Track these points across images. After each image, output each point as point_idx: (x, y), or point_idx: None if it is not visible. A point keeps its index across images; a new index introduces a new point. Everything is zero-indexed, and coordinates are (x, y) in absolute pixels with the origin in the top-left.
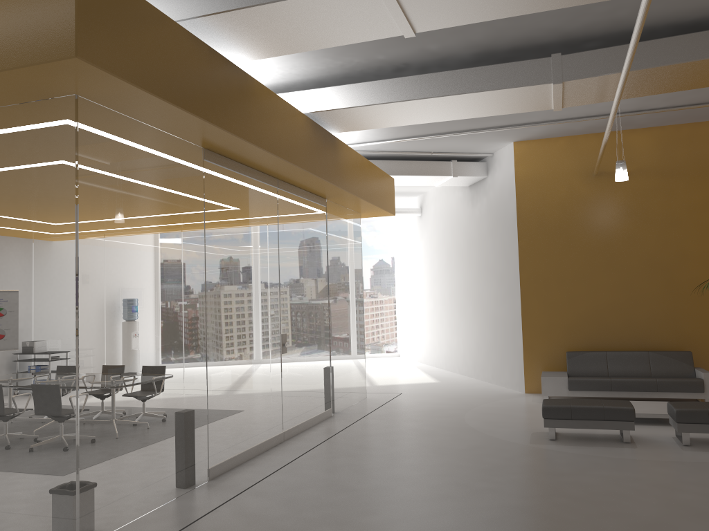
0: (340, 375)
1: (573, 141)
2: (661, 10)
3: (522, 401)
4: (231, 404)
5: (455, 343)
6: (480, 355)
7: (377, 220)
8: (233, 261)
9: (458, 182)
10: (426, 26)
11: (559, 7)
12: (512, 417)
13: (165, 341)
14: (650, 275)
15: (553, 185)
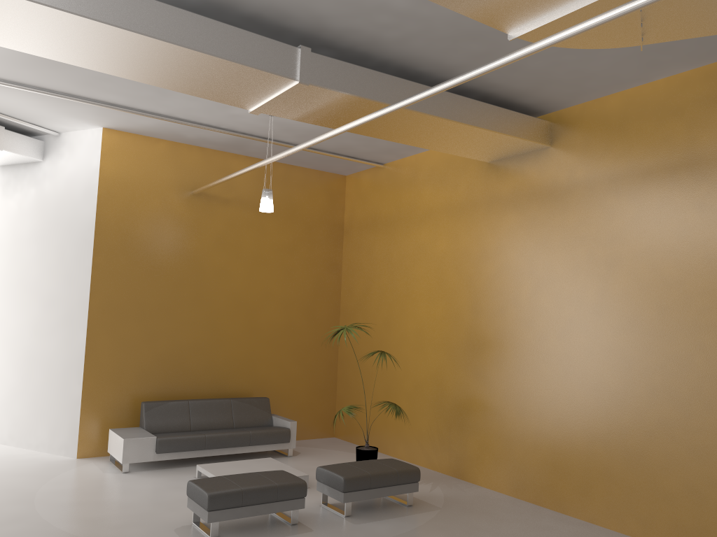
0: None
1: (175, 148)
2: (416, 49)
3: (90, 473)
4: None
5: None
6: None
7: None
8: None
9: None
10: None
11: None
12: (114, 506)
13: None
14: (235, 314)
15: (146, 195)
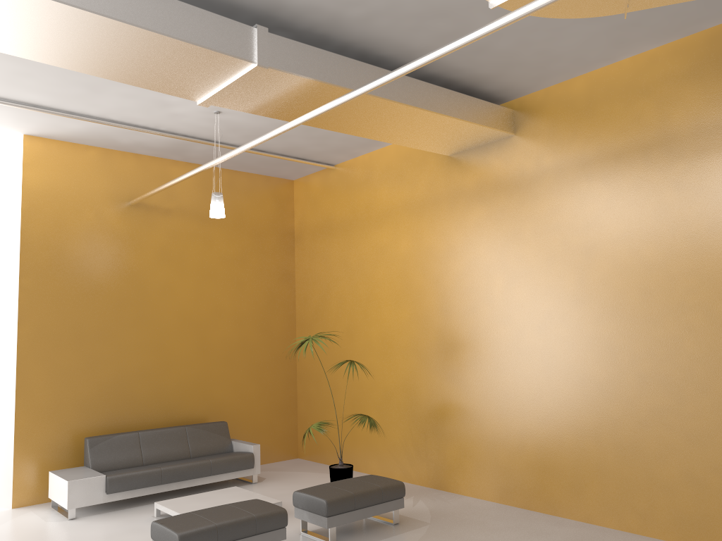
0: None
1: (108, 156)
2: (380, 30)
3: (30, 524)
4: None
5: None
6: None
7: None
8: None
9: None
10: None
11: None
12: None
13: None
14: (184, 334)
15: (77, 207)
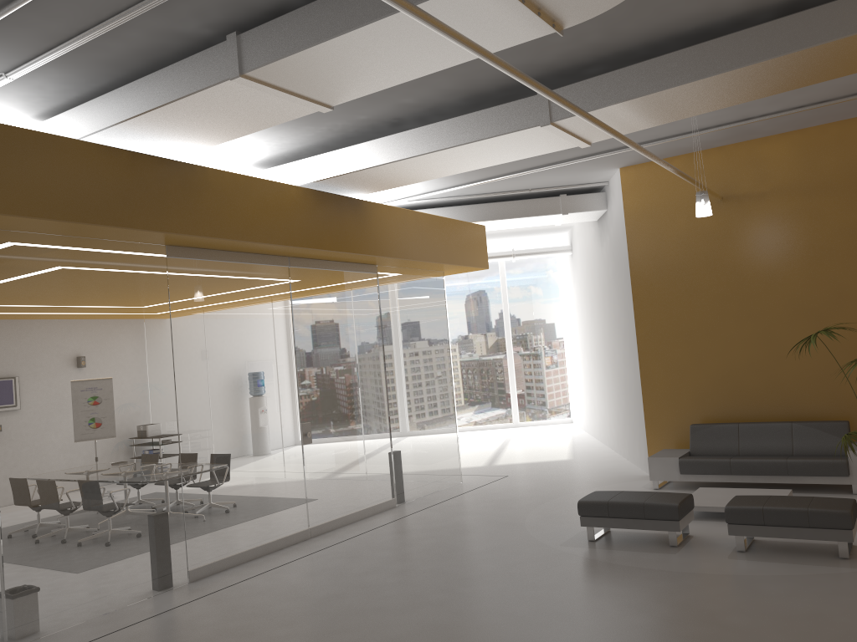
0: (410, 460)
1: (691, 160)
2: (639, 27)
3: (631, 486)
4: (221, 503)
5: (603, 410)
6: (619, 426)
7: (535, 261)
8: (218, 355)
9: (578, 218)
10: (335, 100)
11: (458, 63)
12: None
13: (116, 447)
14: (796, 323)
15: (670, 217)
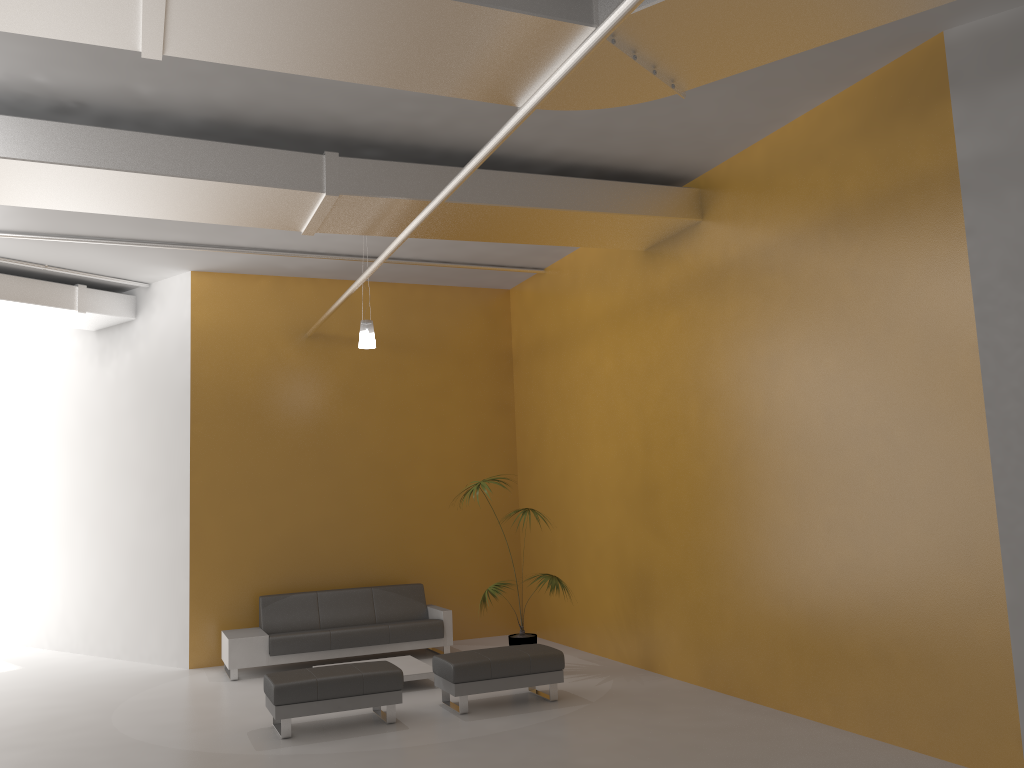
0: None
1: (281, 284)
2: (470, 132)
3: (194, 682)
4: None
5: (45, 597)
6: (99, 613)
7: None
8: None
9: (82, 322)
10: (188, 50)
11: (392, 87)
12: (197, 712)
13: None
14: (374, 481)
15: (249, 344)
